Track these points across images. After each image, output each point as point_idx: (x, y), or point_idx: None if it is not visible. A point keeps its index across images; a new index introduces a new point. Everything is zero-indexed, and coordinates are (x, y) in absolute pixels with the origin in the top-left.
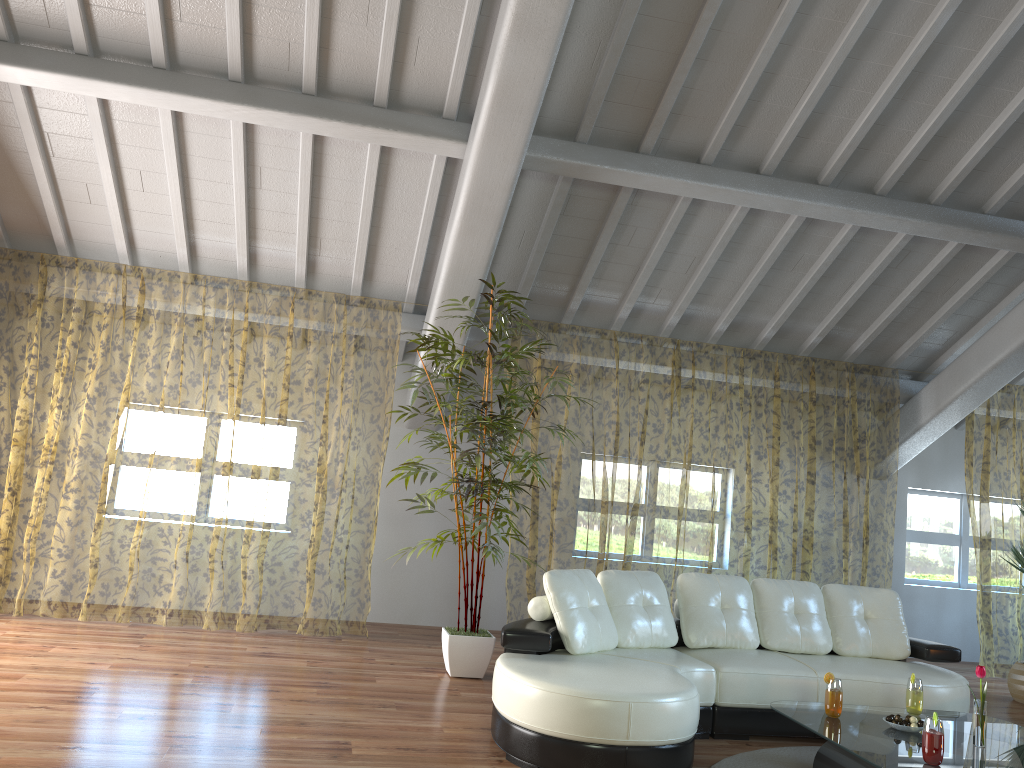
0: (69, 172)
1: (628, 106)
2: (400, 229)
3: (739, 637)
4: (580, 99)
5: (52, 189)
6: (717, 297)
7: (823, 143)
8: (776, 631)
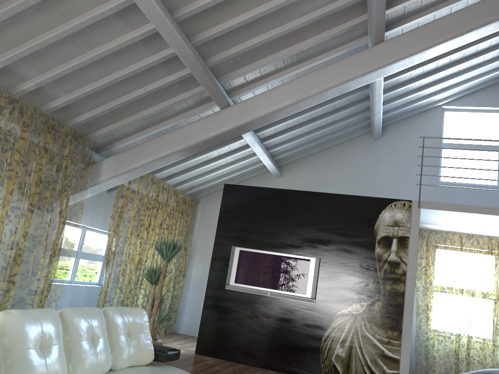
0: None
1: None
2: None
3: None
4: None
5: None
6: (7, 38)
7: None
8: (82, 361)
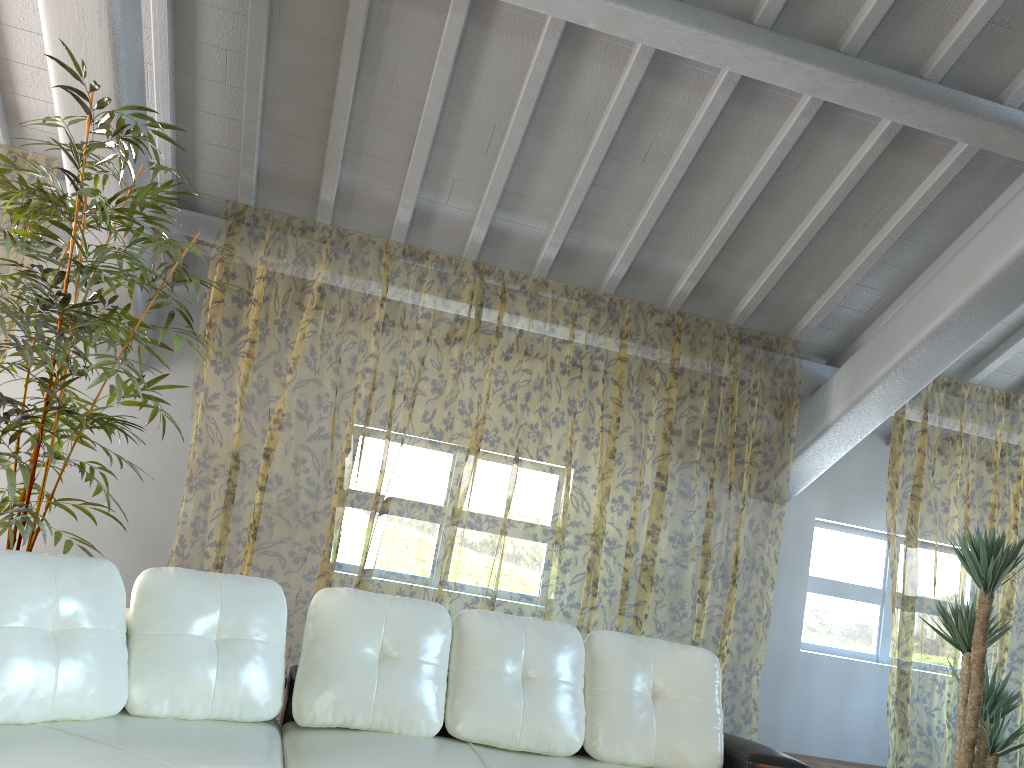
0: None
1: None
2: (34, 30)
3: (399, 713)
4: None
5: None
6: (538, 202)
7: None
8: (476, 707)
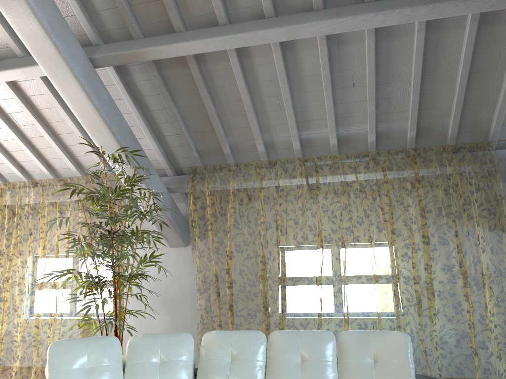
0: None
1: (148, 3)
2: None
3: None
4: (117, 10)
5: None
6: (316, 121)
7: None
8: (277, 378)
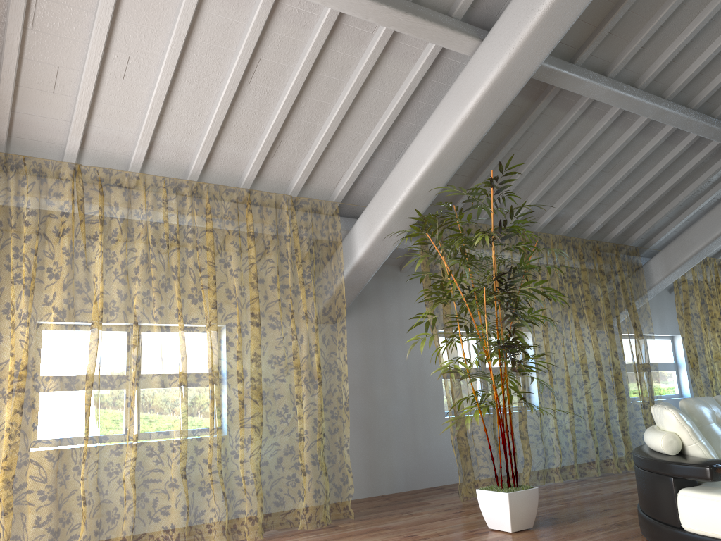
0: (43, 51)
1: (582, 22)
2: (356, 131)
3: None
4: None
5: (16, 70)
6: (553, 195)
7: (679, 66)
8: None
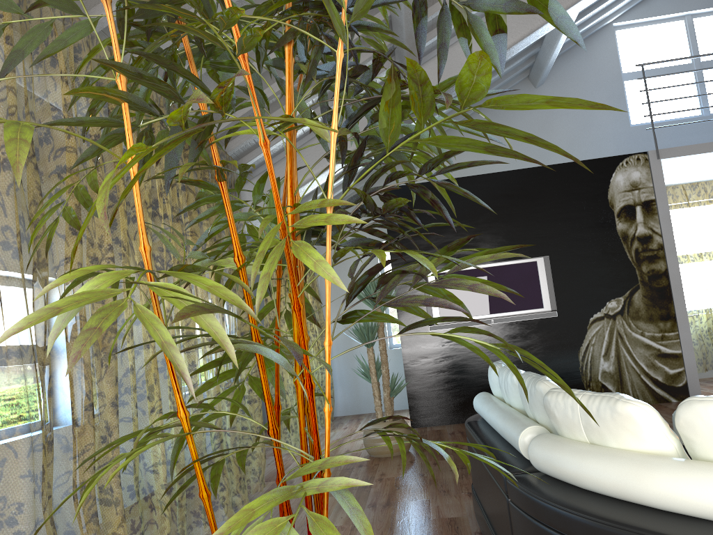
0: None
1: None
2: None
3: None
4: None
5: None
6: None
7: None
8: None
